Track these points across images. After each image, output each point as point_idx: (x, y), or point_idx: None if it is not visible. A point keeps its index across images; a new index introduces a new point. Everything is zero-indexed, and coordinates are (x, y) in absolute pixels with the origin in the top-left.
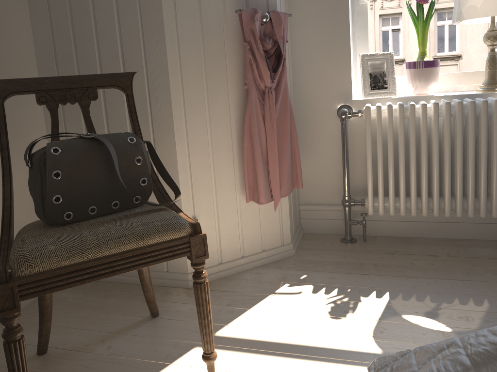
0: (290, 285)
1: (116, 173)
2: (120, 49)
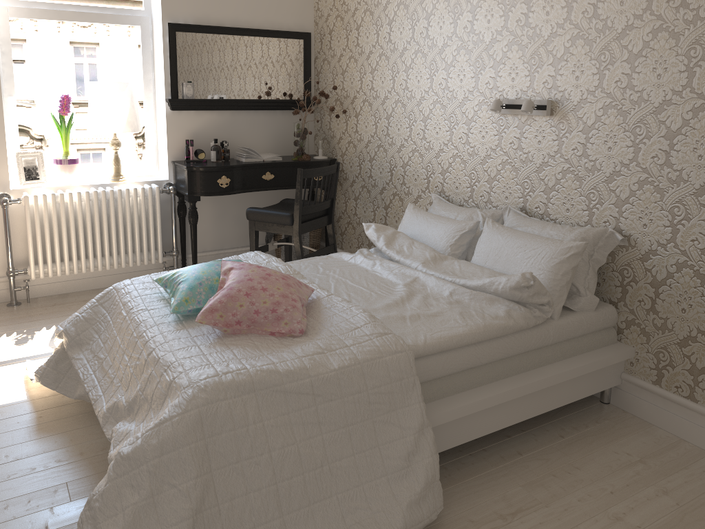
0: None
1: None
2: None
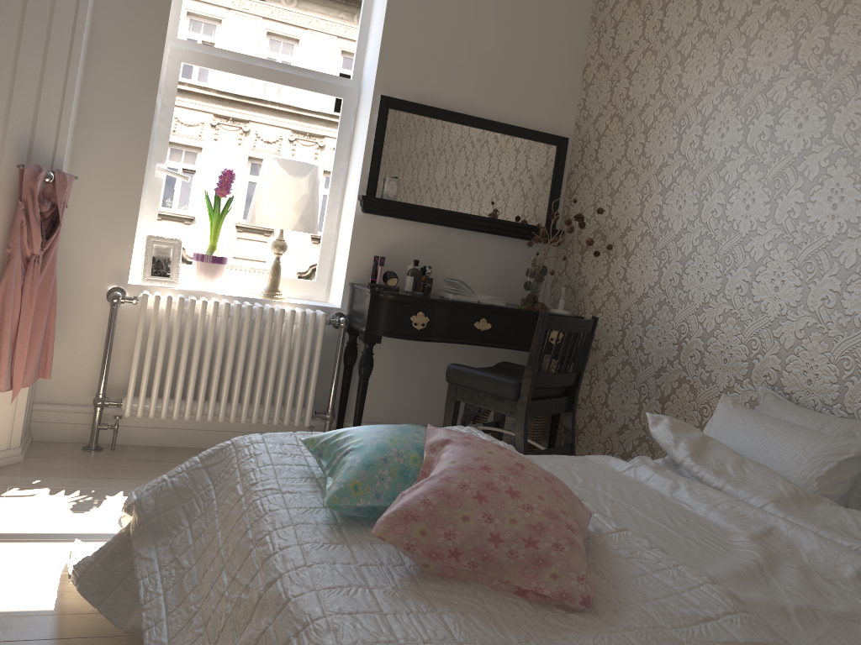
0: (21, 489)
1: None
2: None
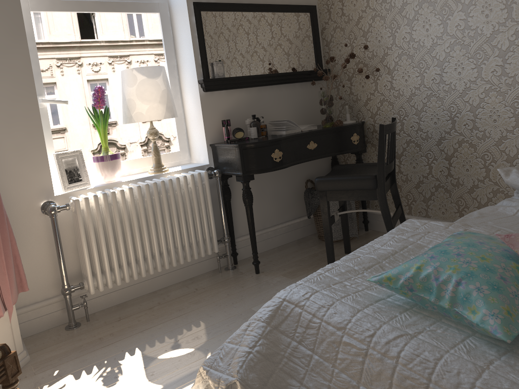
0: (50, 385)
1: None
2: None
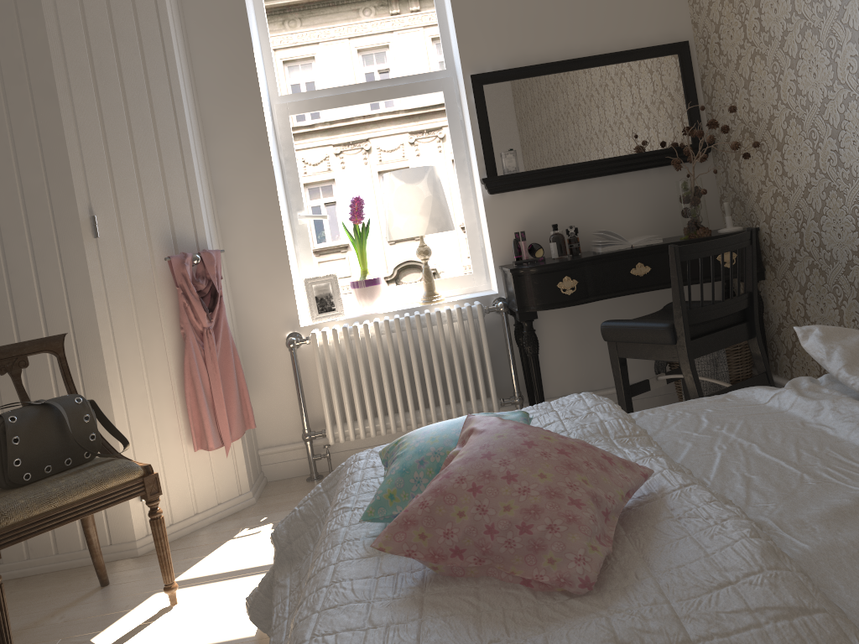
0: (250, 528)
1: (67, 432)
2: (41, 309)
